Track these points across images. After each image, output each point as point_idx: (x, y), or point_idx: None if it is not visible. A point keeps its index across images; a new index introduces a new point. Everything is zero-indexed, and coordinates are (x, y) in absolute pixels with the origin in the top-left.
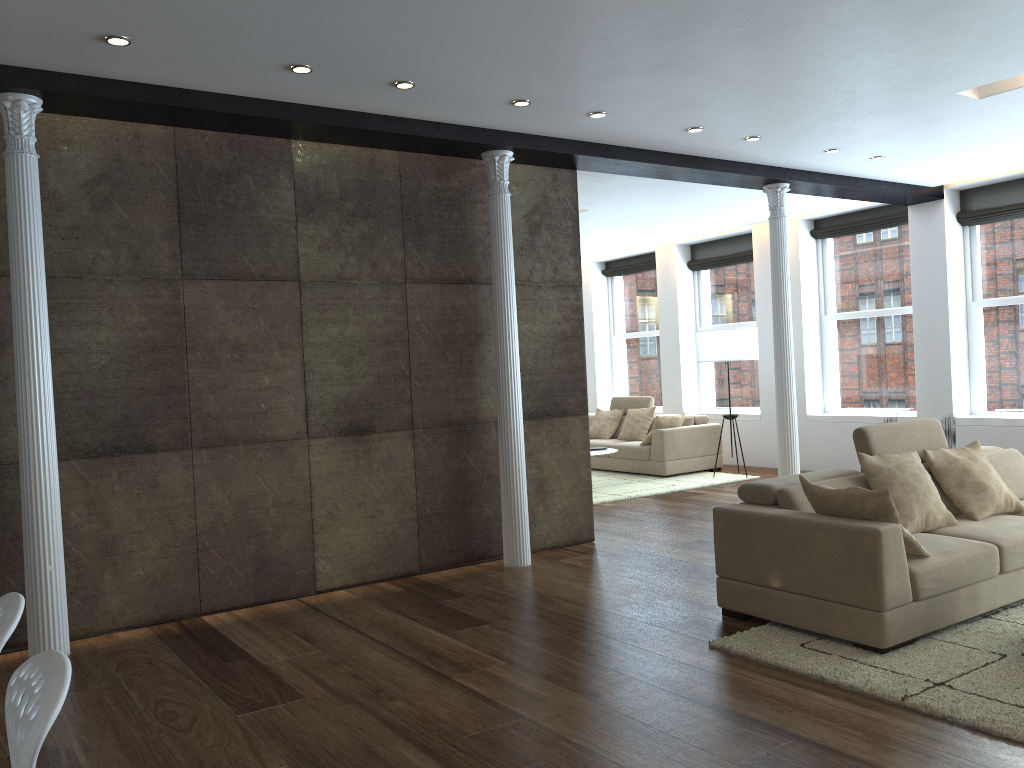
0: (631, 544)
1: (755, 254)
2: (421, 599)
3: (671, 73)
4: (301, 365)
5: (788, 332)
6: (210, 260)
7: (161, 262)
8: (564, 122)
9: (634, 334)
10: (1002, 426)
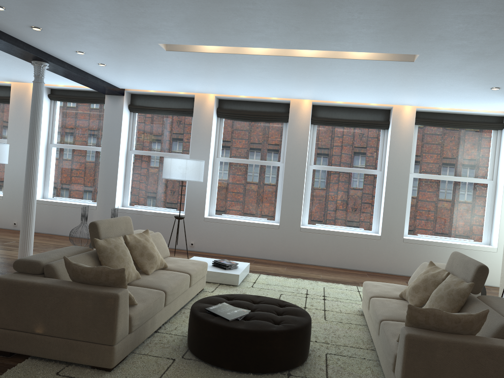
0: None
1: (12, 100)
2: None
3: None
4: None
5: (37, 152)
6: None
7: None
8: None
9: None
10: (138, 214)
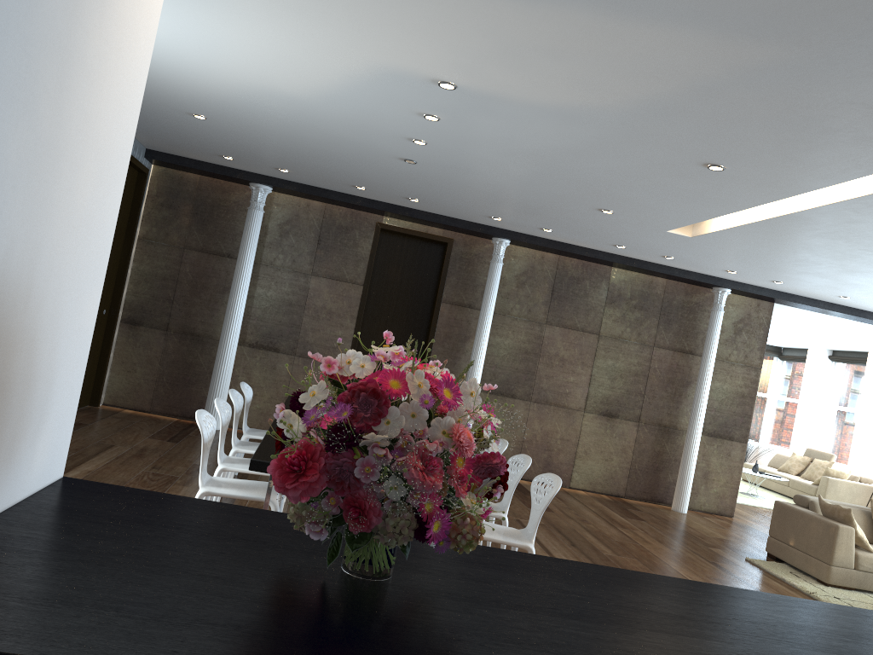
0: (753, 525)
1: None
2: (618, 505)
3: (811, 275)
4: (589, 375)
5: None
6: (560, 317)
7: (538, 314)
8: (760, 281)
9: (841, 407)
10: None
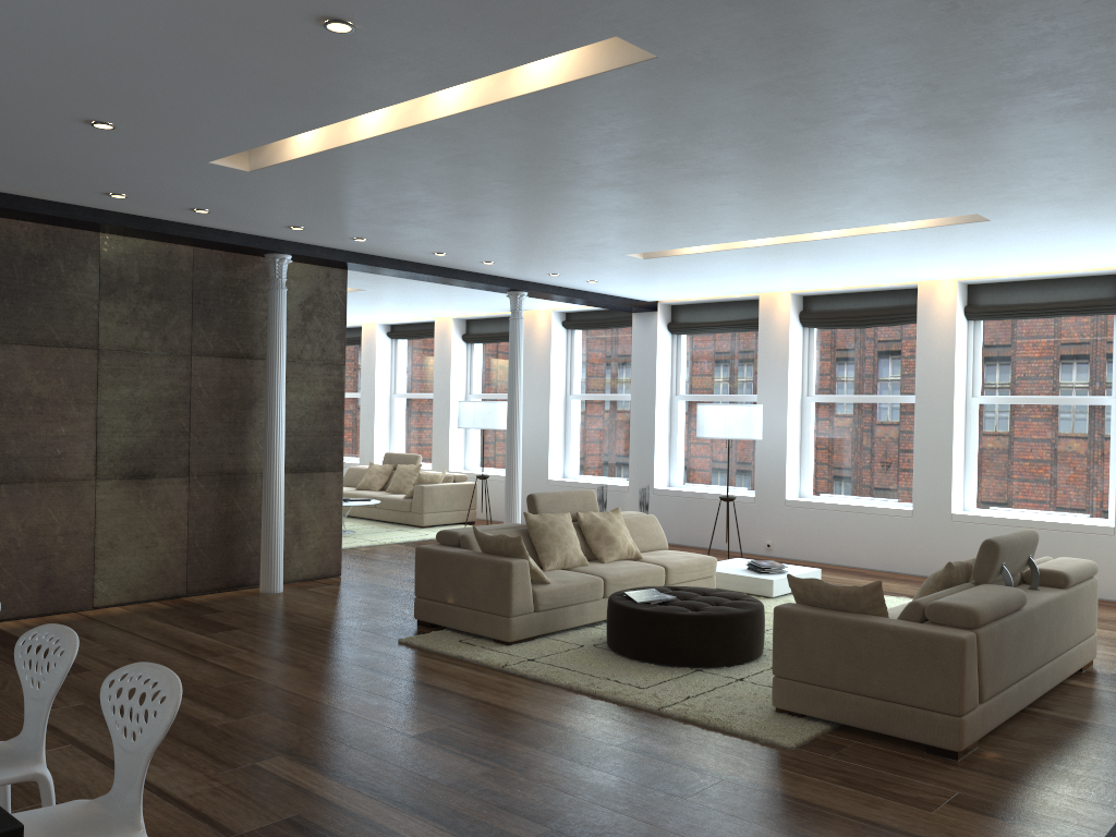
0: (371, 579)
1: None
2: (186, 613)
3: (411, 226)
4: (94, 419)
5: (518, 412)
6: (21, 328)
7: None
8: (334, 240)
9: (412, 395)
10: (686, 497)
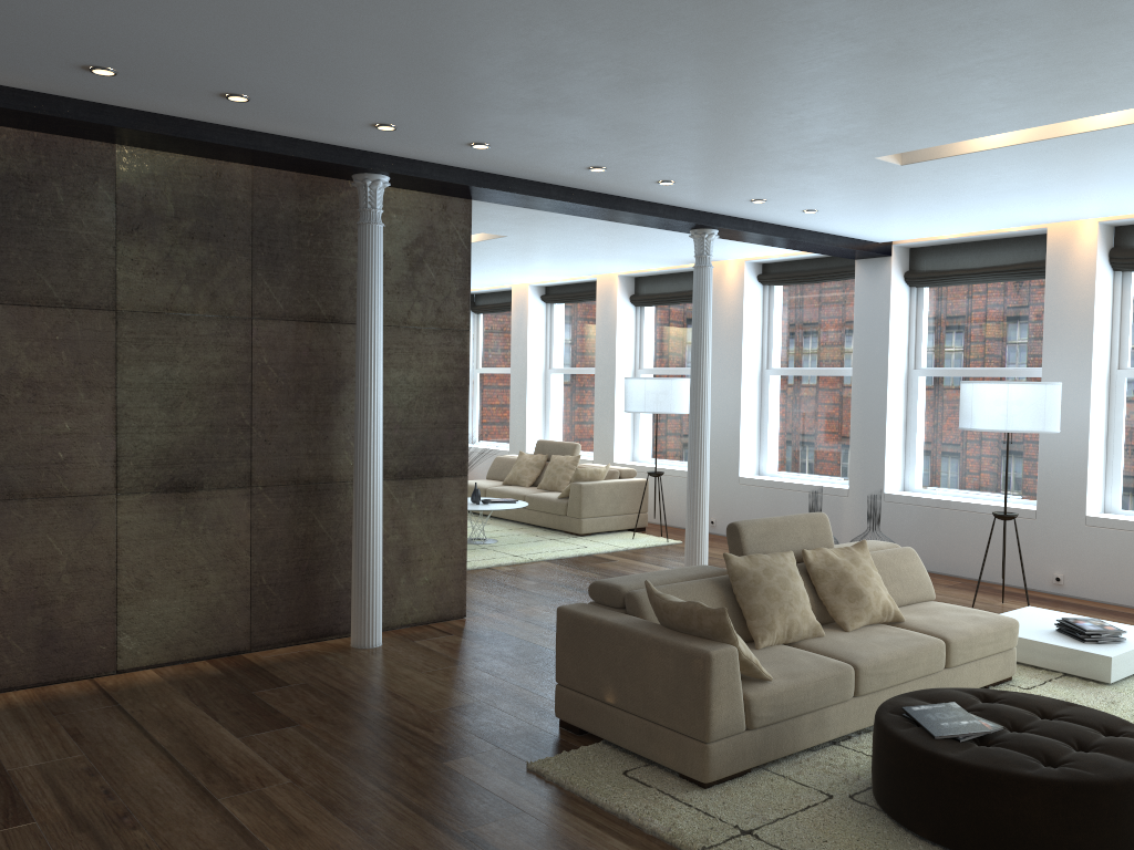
0: (504, 624)
1: None
2: (235, 687)
3: (549, 112)
4: (113, 409)
5: (705, 394)
6: (0, 281)
7: None
8: (444, 150)
9: (571, 370)
10: (931, 507)
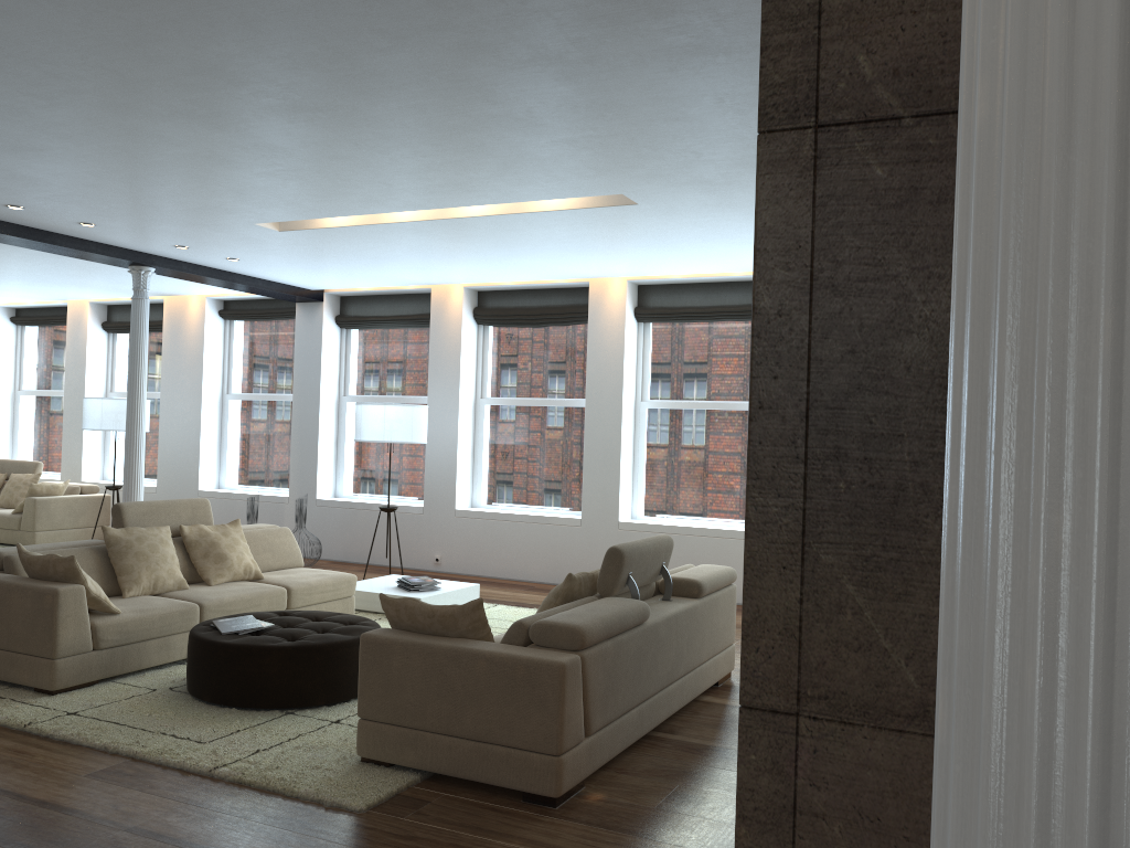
0: None
1: (165, 325)
2: None
3: None
4: None
5: (141, 409)
6: None
7: None
8: None
9: (42, 392)
10: (351, 508)
